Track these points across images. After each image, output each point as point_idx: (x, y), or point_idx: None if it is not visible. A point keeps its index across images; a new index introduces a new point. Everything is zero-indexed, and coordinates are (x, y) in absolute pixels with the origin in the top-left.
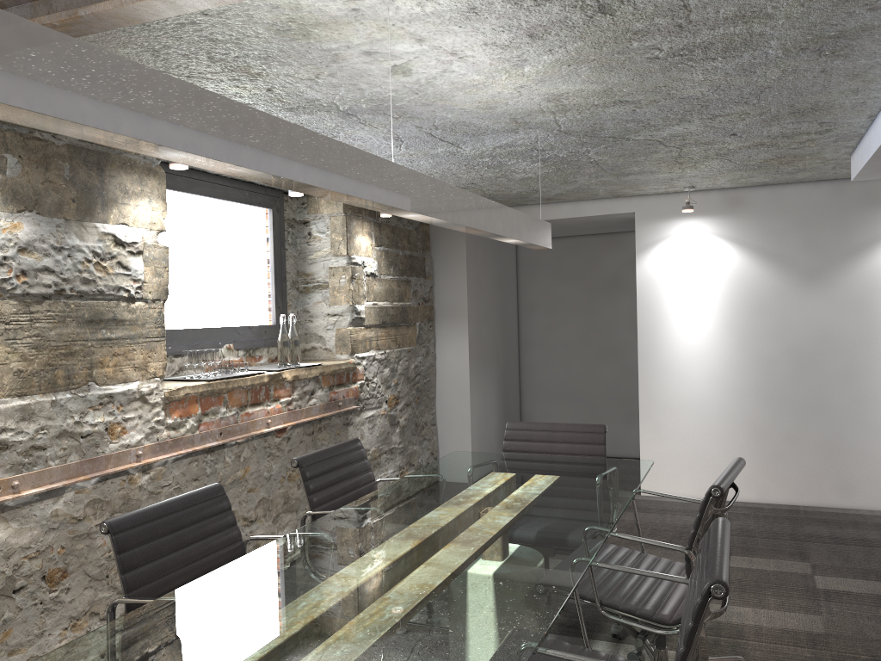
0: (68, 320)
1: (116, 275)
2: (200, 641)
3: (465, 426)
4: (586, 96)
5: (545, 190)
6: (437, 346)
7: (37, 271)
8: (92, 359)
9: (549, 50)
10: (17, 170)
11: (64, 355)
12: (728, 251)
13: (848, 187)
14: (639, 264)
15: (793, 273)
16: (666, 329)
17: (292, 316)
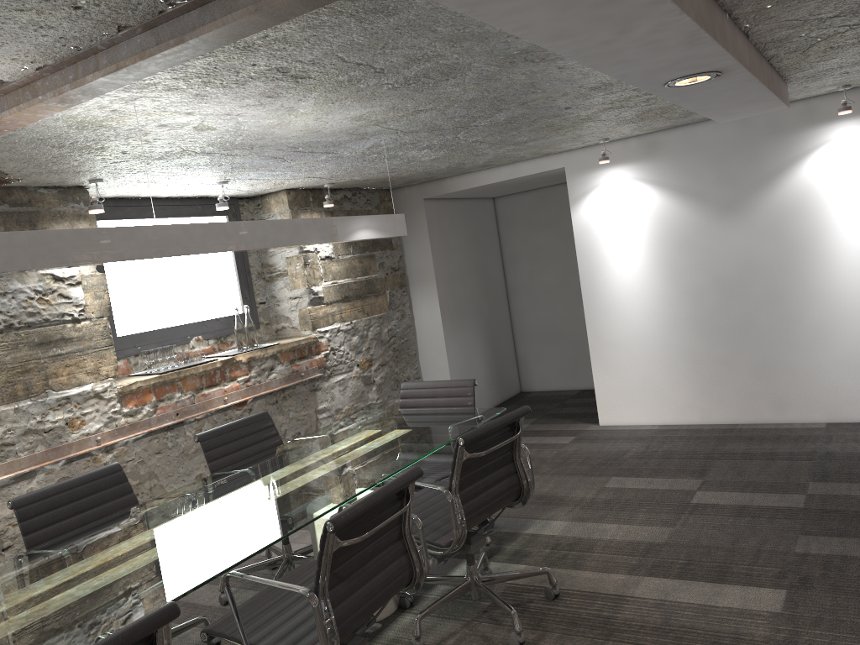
0: (20, 346)
1: (59, 305)
2: (23, 580)
3: (446, 377)
4: (384, 113)
5: (470, 162)
6: (414, 308)
7: None
8: (46, 372)
9: (299, 100)
10: None
11: (20, 373)
12: (650, 194)
13: (753, 118)
14: (574, 215)
15: (711, 207)
16: (604, 272)
17: (245, 307)
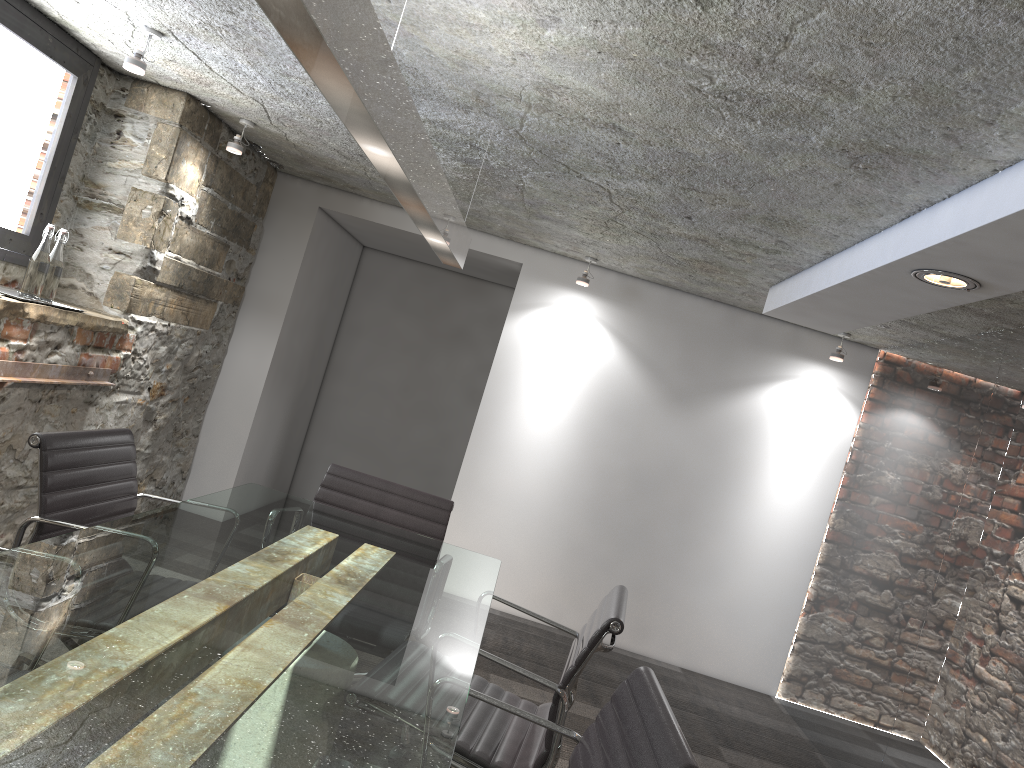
0: None
1: None
2: None
3: (237, 449)
4: (583, 102)
5: None
6: (233, 339)
7: None
8: None
9: (595, 20)
10: None
11: None
12: (606, 343)
13: (742, 318)
14: (509, 324)
15: (663, 389)
16: (514, 406)
17: (63, 232)
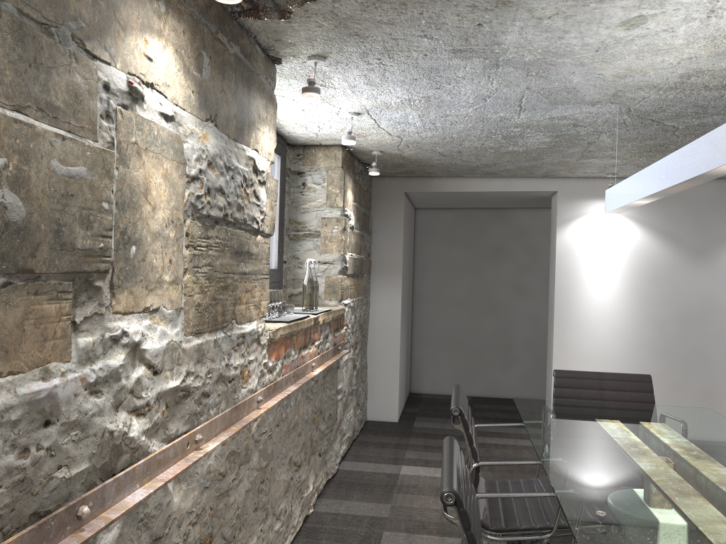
0: (225, 249)
1: (253, 205)
2: None
3: (394, 370)
4: (717, 76)
5: (503, 165)
6: (371, 297)
7: (215, 191)
8: (235, 294)
9: None
10: (208, 73)
11: (222, 289)
12: (633, 229)
13: None
14: (559, 235)
15: (685, 251)
16: (579, 291)
17: (313, 261)
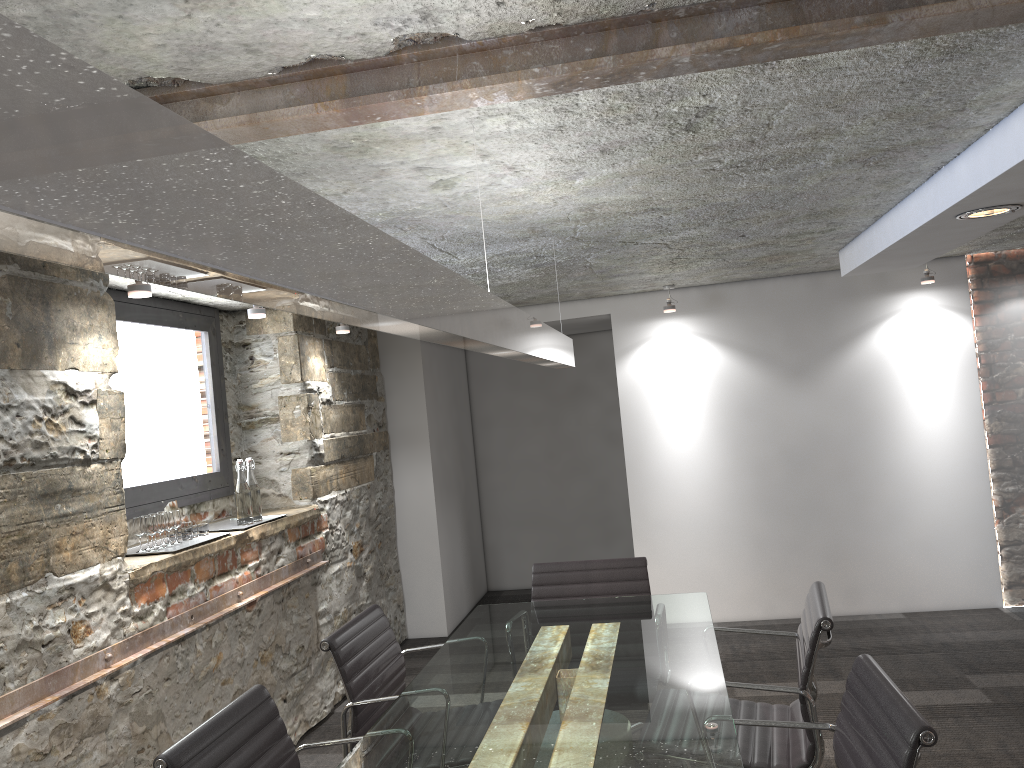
0: (19, 497)
1: (70, 434)
2: None
3: (435, 568)
4: (621, 205)
5: (519, 295)
6: (395, 477)
7: None
8: (48, 543)
9: (612, 163)
10: None
11: (17, 543)
12: (712, 352)
13: (825, 280)
14: (620, 370)
15: (780, 371)
16: (654, 439)
17: (249, 460)
